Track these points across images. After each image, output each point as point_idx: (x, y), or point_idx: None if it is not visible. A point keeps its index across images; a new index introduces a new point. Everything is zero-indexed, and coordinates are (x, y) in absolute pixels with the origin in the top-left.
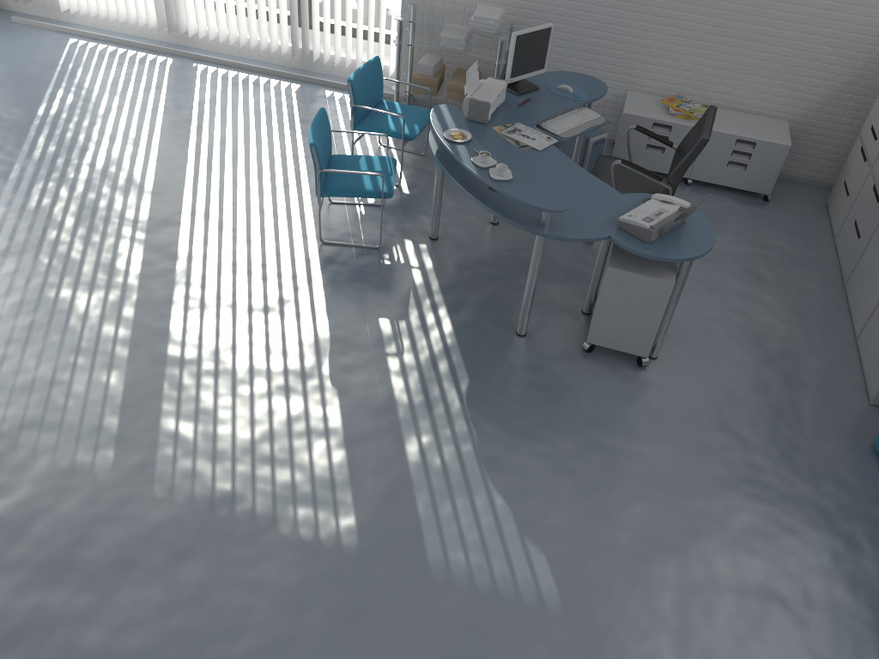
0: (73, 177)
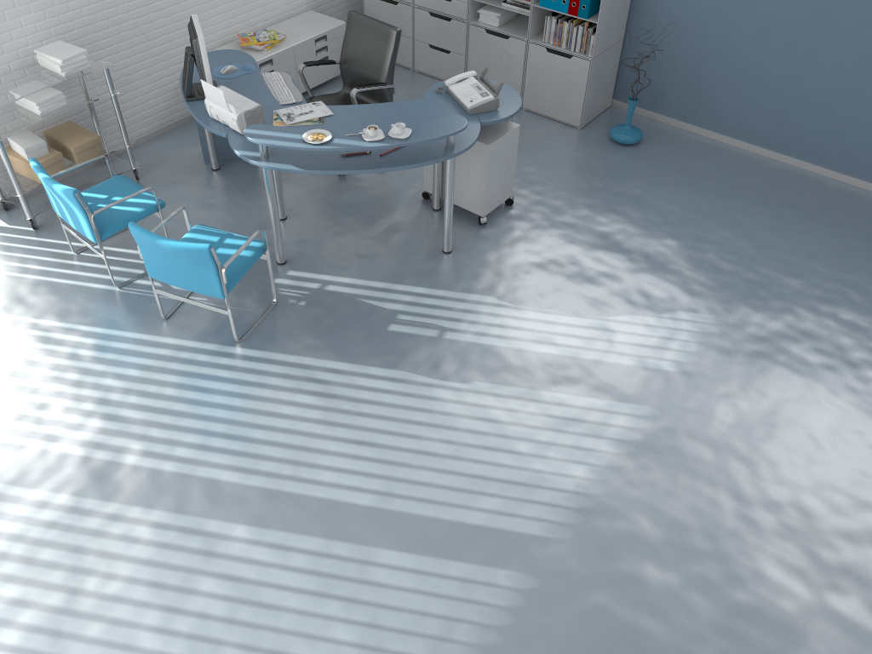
0: None
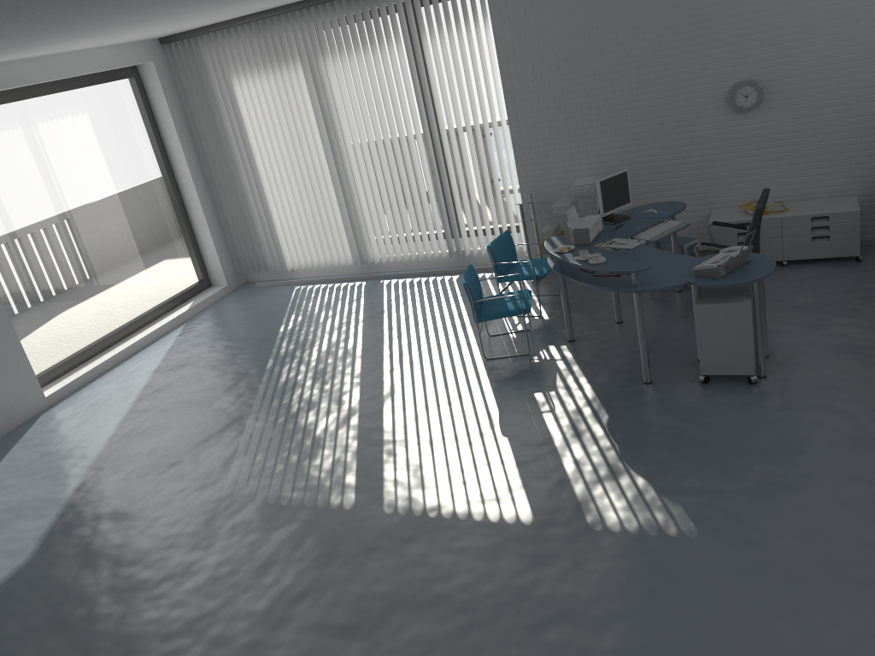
0: (307, 358)
